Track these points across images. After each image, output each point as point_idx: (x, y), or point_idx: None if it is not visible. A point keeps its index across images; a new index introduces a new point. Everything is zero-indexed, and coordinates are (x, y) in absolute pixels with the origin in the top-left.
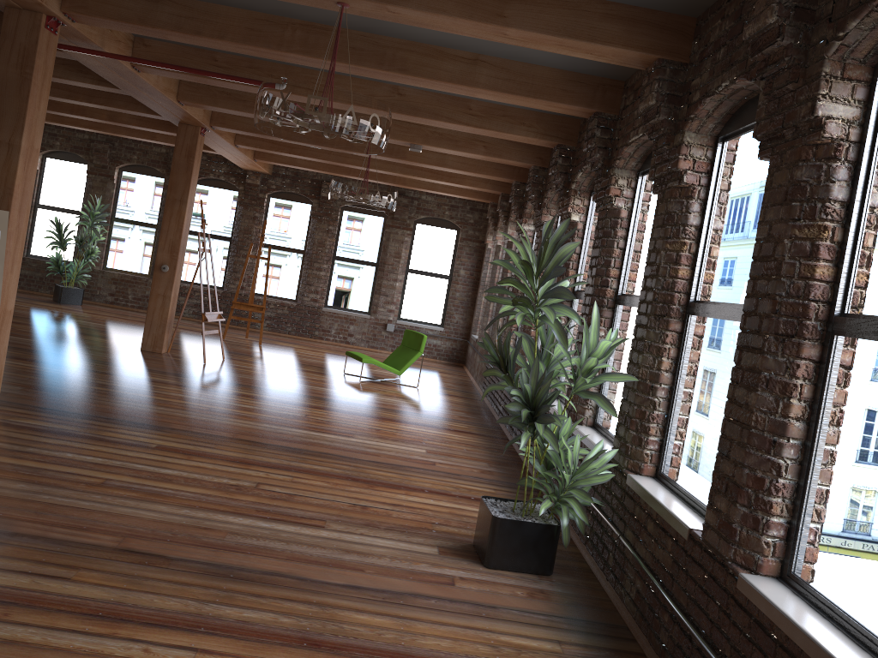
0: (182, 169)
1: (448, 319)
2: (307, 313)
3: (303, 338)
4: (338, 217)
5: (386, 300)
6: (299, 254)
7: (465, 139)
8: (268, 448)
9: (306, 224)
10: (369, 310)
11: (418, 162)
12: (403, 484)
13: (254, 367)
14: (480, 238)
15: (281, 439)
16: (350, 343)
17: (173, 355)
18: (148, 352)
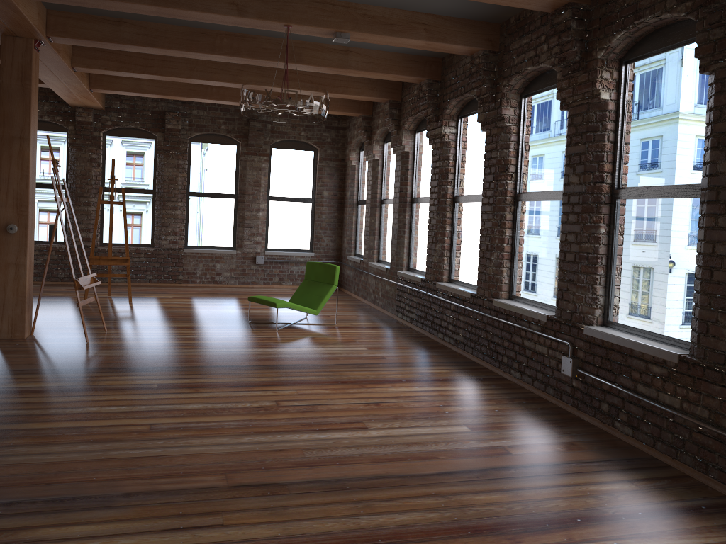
0: (16, 96)
1: (317, 243)
2: (167, 257)
3: (166, 285)
4: (187, 149)
5: (251, 232)
6: (148, 194)
7: (402, 21)
8: (297, 494)
9: (151, 160)
10: (233, 245)
11: (318, 65)
12: (537, 515)
13: (149, 336)
14: (340, 156)
15: (293, 463)
16: (219, 282)
17: (41, 337)
18: (6, 340)
